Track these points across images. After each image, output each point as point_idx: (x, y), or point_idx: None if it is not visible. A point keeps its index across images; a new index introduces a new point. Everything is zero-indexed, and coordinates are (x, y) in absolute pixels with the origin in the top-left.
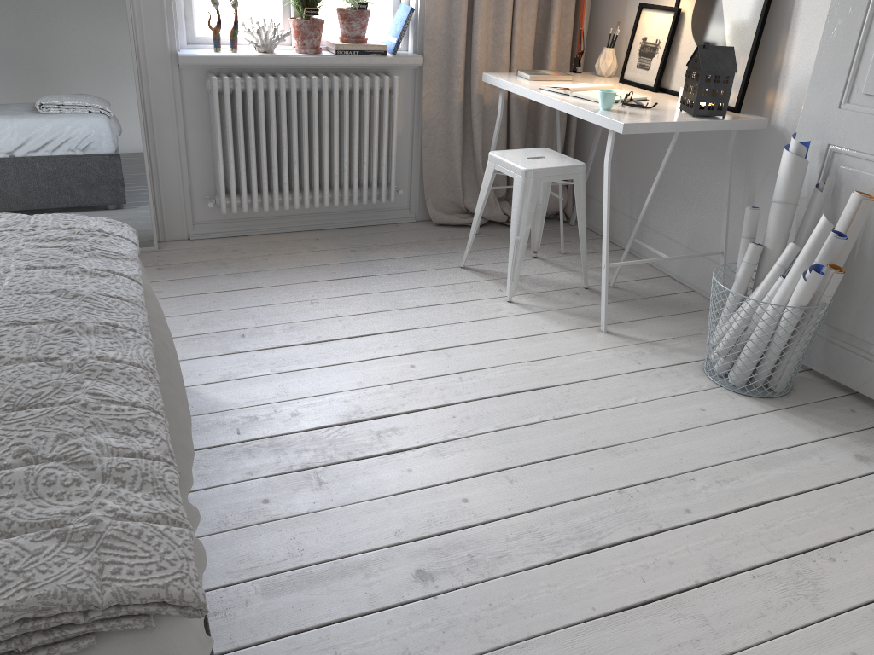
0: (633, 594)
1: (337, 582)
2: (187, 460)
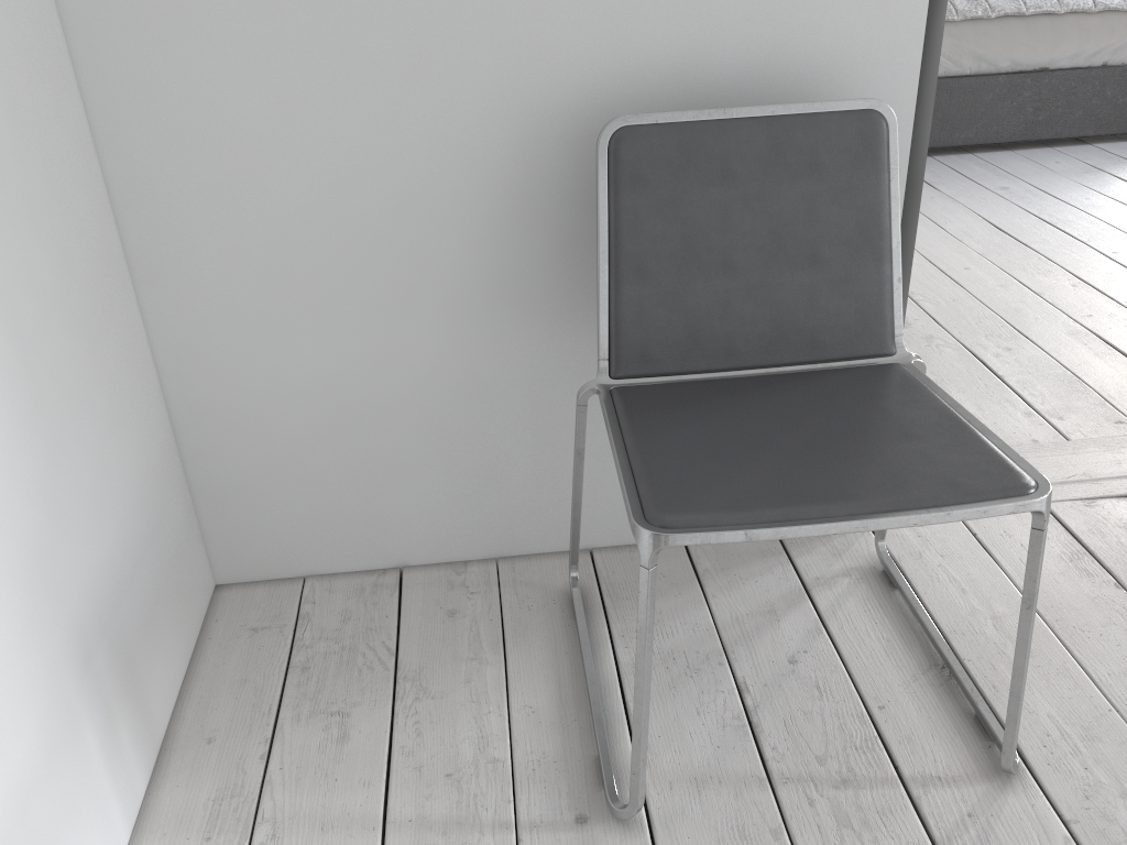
0: (1006, 227)
1: (990, 174)
2: (949, 36)
